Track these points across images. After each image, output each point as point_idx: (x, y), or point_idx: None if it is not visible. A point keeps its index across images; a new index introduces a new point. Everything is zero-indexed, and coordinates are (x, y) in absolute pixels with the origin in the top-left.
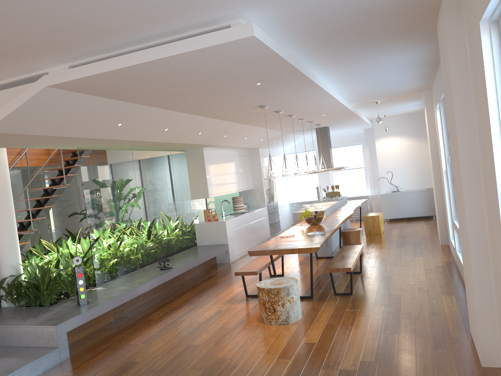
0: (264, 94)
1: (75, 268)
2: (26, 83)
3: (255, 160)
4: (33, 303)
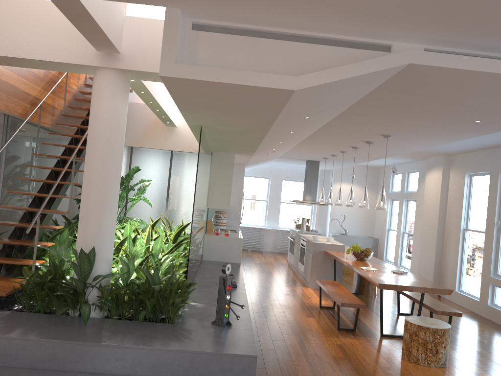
0: (433, 129)
1: (227, 278)
2: (347, 47)
3: (238, 176)
4: (122, 315)
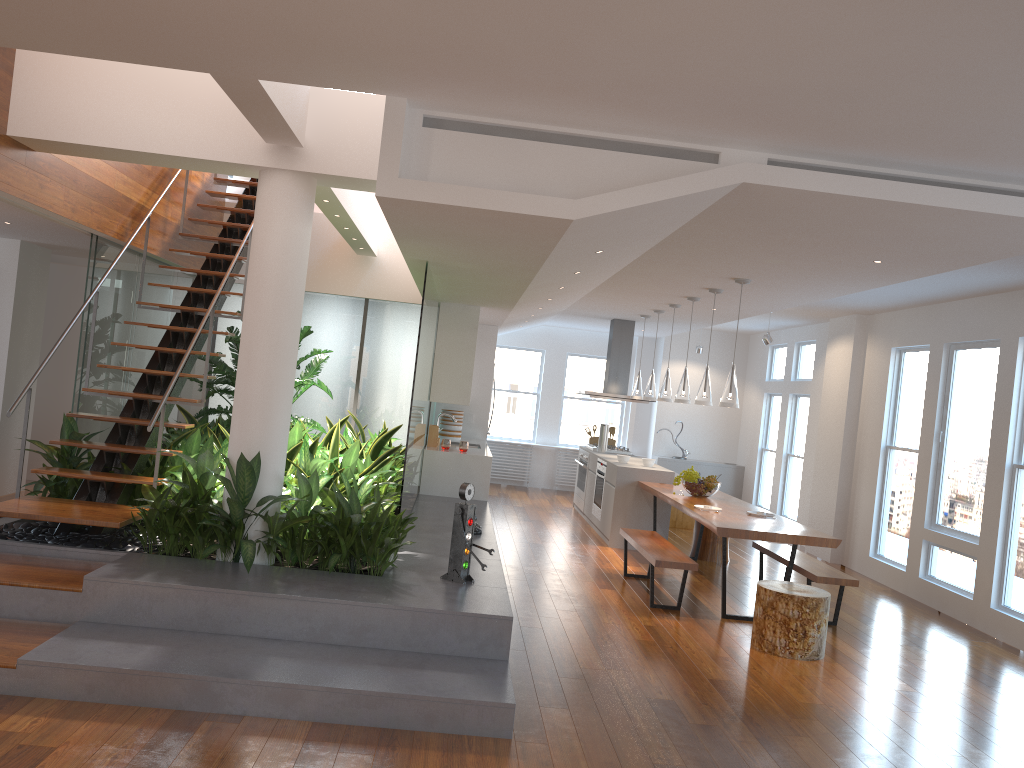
0: (813, 271)
1: (468, 507)
2: (654, 154)
3: (486, 347)
4: (299, 565)
